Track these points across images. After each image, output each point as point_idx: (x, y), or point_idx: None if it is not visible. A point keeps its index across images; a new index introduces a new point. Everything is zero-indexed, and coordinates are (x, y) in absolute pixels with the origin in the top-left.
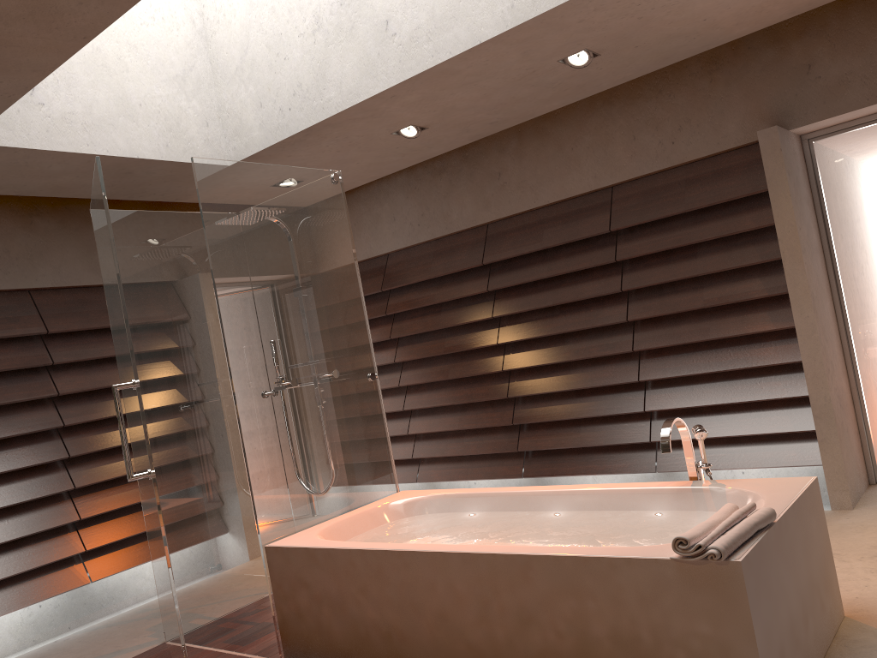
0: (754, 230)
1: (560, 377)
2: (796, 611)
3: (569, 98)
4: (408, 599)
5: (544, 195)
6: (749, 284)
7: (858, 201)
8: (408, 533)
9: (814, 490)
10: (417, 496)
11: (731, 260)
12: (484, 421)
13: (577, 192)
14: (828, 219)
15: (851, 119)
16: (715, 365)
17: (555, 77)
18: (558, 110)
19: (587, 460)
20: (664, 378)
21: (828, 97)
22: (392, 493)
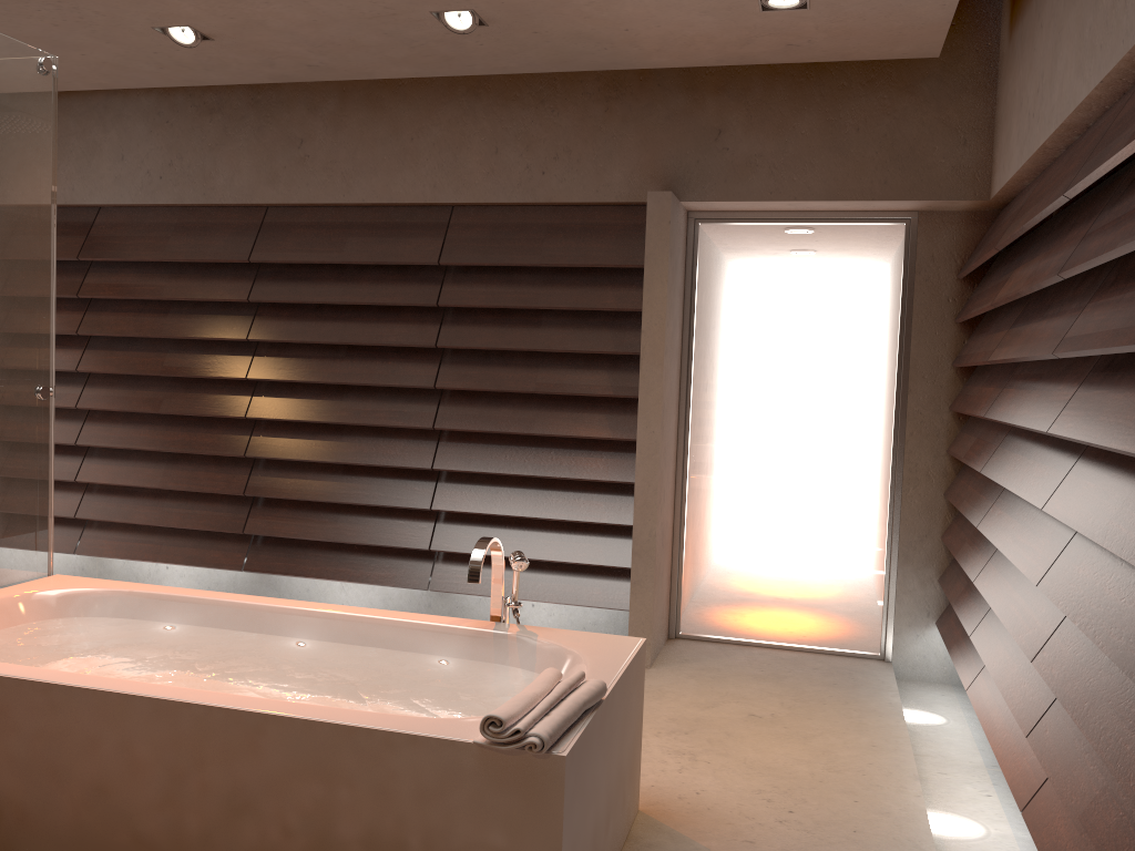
0: (615, 311)
1: (327, 443)
2: (602, 812)
3: (427, 68)
4: (47, 759)
5: (359, 190)
6: (594, 376)
7: (731, 308)
8: (59, 646)
9: (641, 656)
10: (84, 588)
11: (580, 342)
12: (202, 484)
13: (406, 199)
14: (695, 320)
15: (746, 210)
16: (532, 467)
17: (419, 33)
18: (405, 81)
19: (339, 560)
20: (465, 471)
21: (731, 176)
22: (40, 577)
